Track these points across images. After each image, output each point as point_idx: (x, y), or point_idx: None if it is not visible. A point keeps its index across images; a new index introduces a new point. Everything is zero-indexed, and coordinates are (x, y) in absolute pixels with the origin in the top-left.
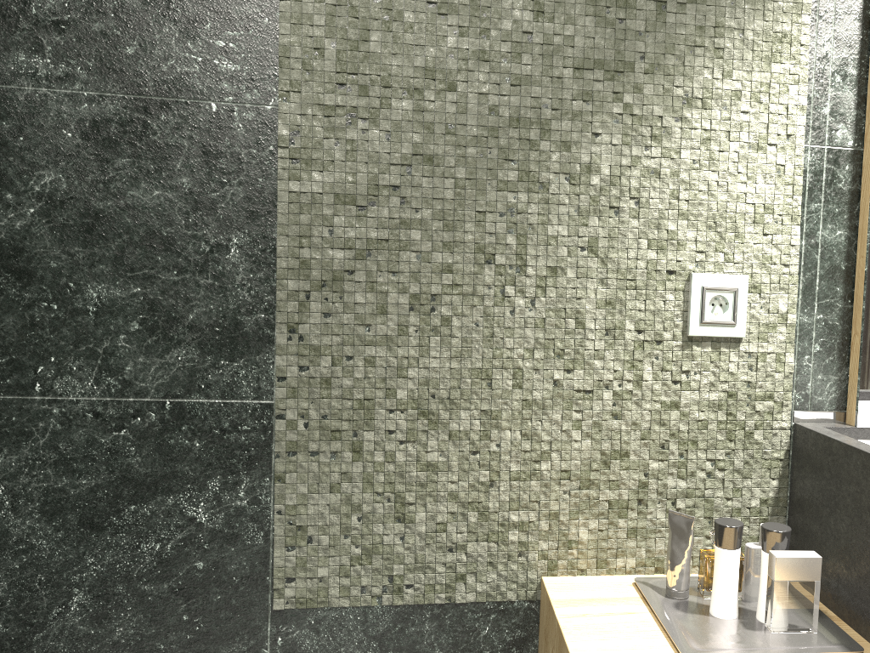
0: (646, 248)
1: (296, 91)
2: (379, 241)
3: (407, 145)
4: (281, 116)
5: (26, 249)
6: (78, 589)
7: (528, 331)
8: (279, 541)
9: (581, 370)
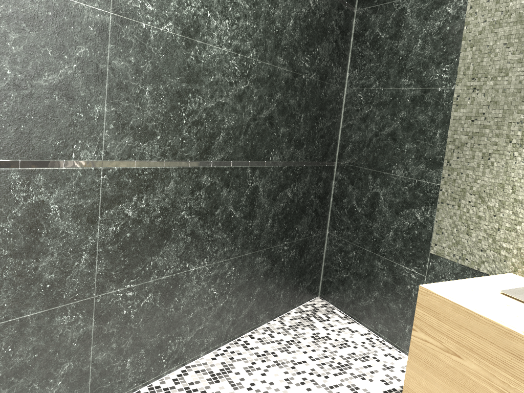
0: None
1: (460, 82)
2: (475, 132)
3: (489, 98)
4: (455, 90)
5: (396, 133)
6: (391, 230)
7: (520, 170)
8: (434, 231)
9: None
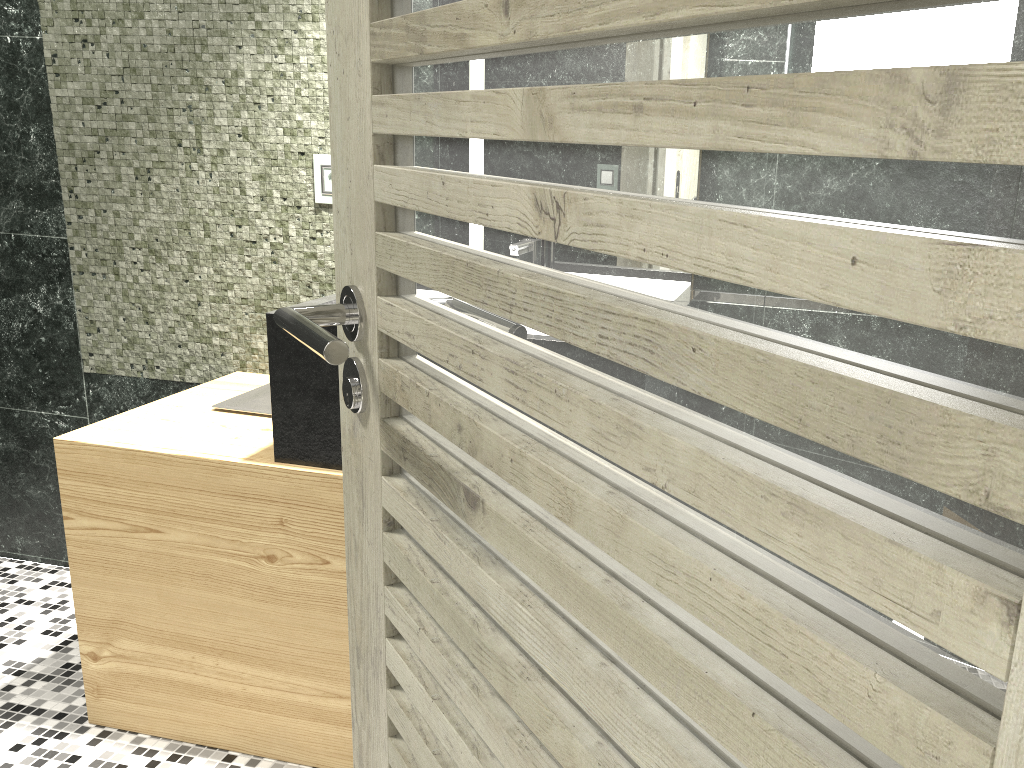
0: (282, 135)
1: (51, 26)
2: (111, 130)
3: (119, 61)
4: (45, 44)
5: None
6: None
7: (210, 196)
8: (81, 329)
9: (247, 226)
